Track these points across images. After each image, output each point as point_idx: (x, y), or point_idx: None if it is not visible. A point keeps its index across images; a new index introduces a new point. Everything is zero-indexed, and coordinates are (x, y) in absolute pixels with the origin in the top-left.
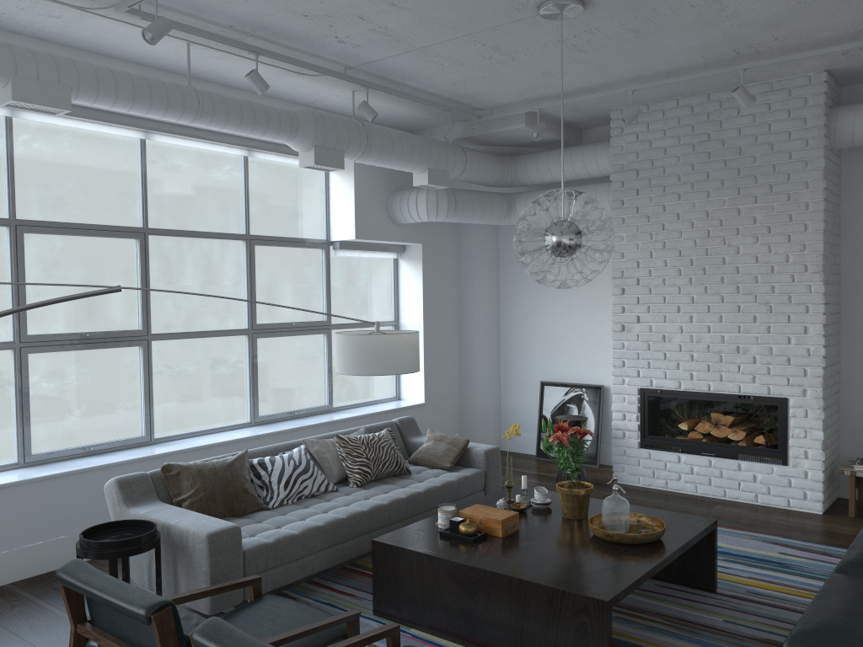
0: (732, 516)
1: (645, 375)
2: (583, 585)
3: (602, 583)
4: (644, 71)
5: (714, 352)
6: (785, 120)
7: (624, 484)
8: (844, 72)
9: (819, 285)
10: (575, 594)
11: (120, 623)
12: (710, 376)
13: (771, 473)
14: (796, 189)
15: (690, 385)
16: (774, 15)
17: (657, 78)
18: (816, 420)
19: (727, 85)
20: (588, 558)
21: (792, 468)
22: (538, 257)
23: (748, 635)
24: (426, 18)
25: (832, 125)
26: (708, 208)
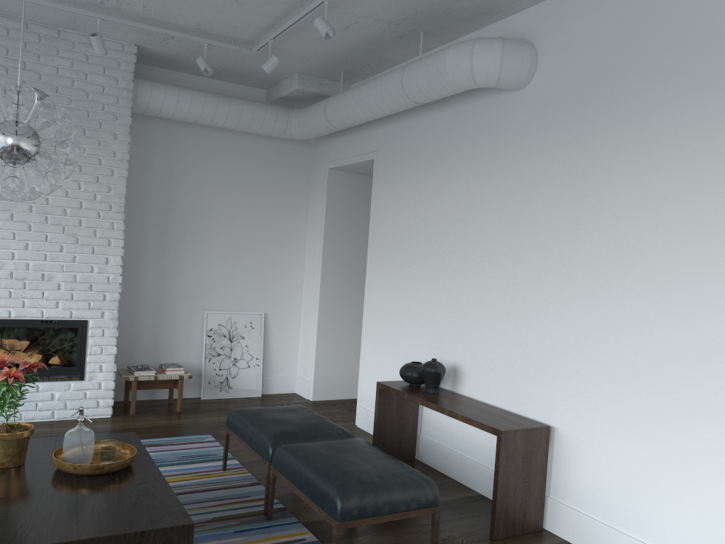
0: (49, 435)
1: None
2: (151, 519)
3: (160, 511)
4: None
5: (18, 279)
6: (101, 75)
7: None
8: (144, 51)
9: (121, 223)
10: (157, 530)
11: None
12: (13, 302)
13: (69, 389)
14: (107, 138)
15: None
16: None
17: None
18: (111, 338)
19: (50, 23)
20: (106, 496)
21: (88, 382)
22: (9, 159)
23: (201, 521)
24: None
25: (134, 91)
26: None
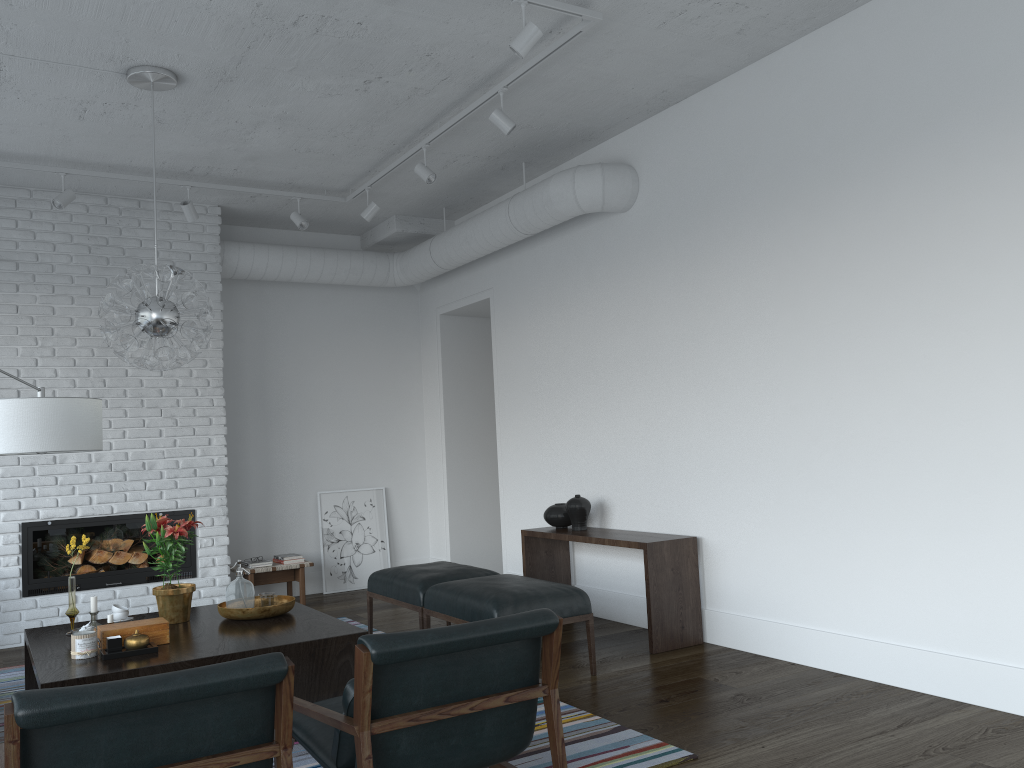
0: None
1: (31, 505)
2: (329, 633)
3: (335, 629)
4: (92, 157)
5: (118, 470)
6: (186, 241)
7: (1, 649)
8: (227, 211)
9: (221, 398)
10: (337, 637)
11: (149, 741)
12: (114, 497)
13: None
14: None
15: (90, 510)
16: (267, 151)
17: (88, 168)
18: (222, 527)
19: (130, 194)
20: (281, 627)
21: (201, 579)
22: (162, 331)
23: None
24: (6, 20)
25: (221, 255)
26: (107, 316)
